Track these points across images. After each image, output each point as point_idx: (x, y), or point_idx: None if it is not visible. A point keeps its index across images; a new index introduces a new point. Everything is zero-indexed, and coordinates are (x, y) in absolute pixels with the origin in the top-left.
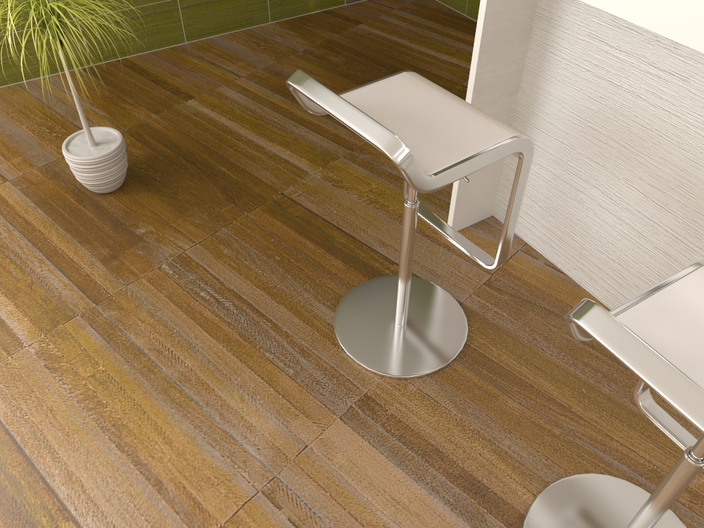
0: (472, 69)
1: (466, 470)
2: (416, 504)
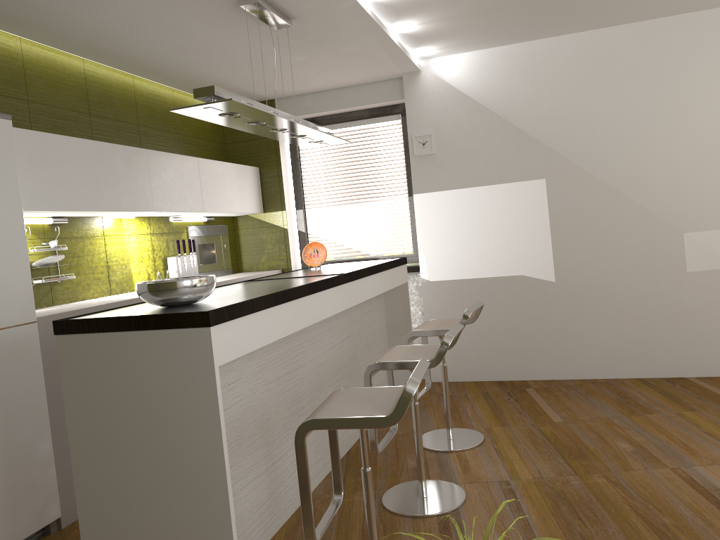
0: (225, 453)
1: (439, 534)
2: (477, 535)
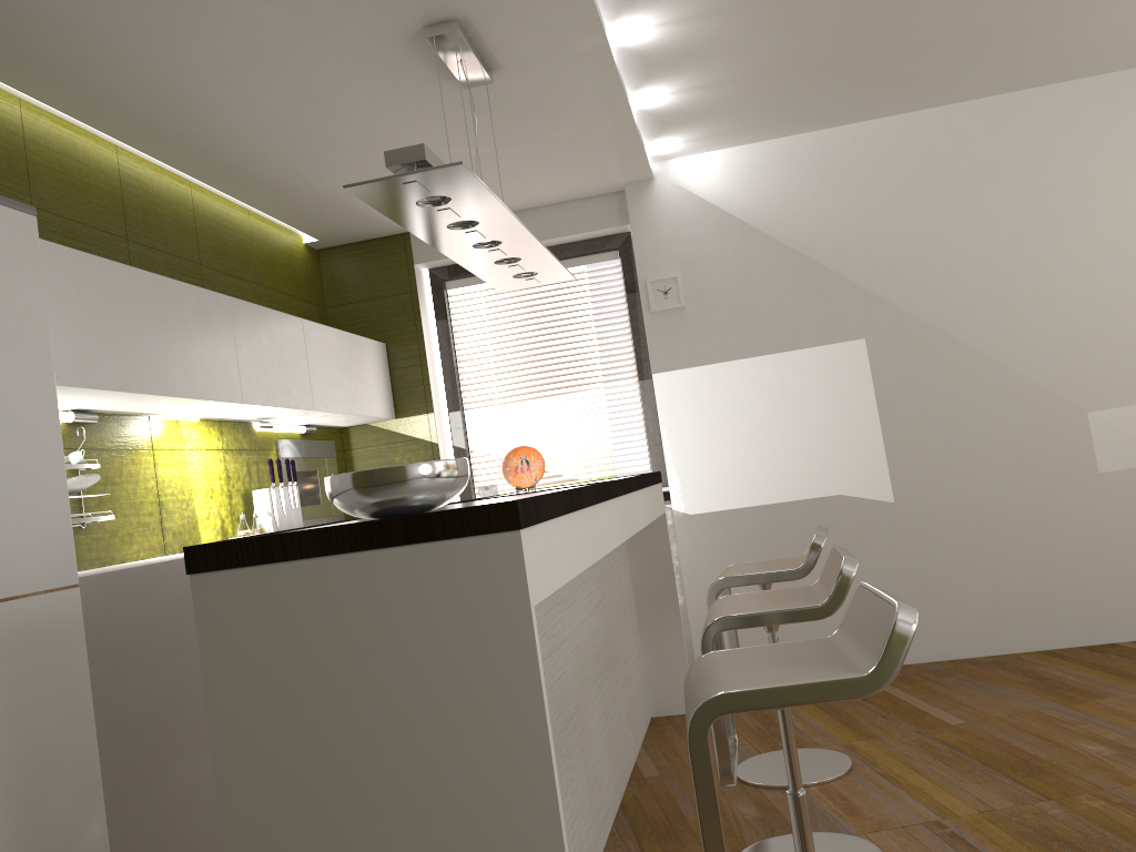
0: (556, 777)
1: None
2: None
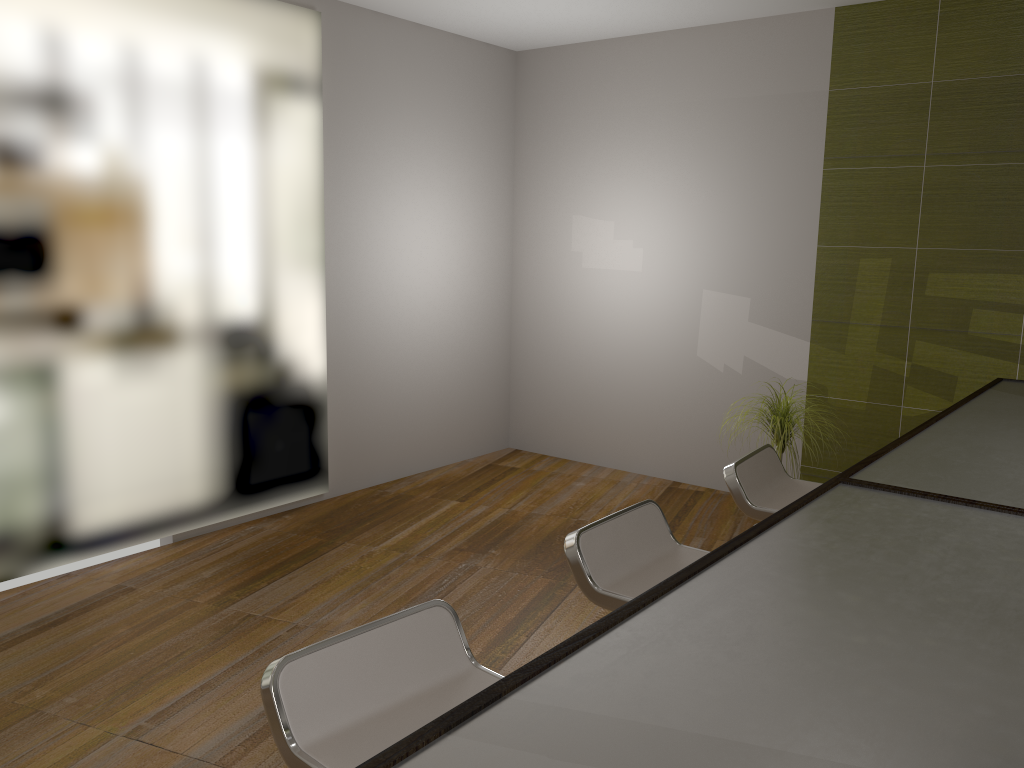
0: None
1: None
2: None
